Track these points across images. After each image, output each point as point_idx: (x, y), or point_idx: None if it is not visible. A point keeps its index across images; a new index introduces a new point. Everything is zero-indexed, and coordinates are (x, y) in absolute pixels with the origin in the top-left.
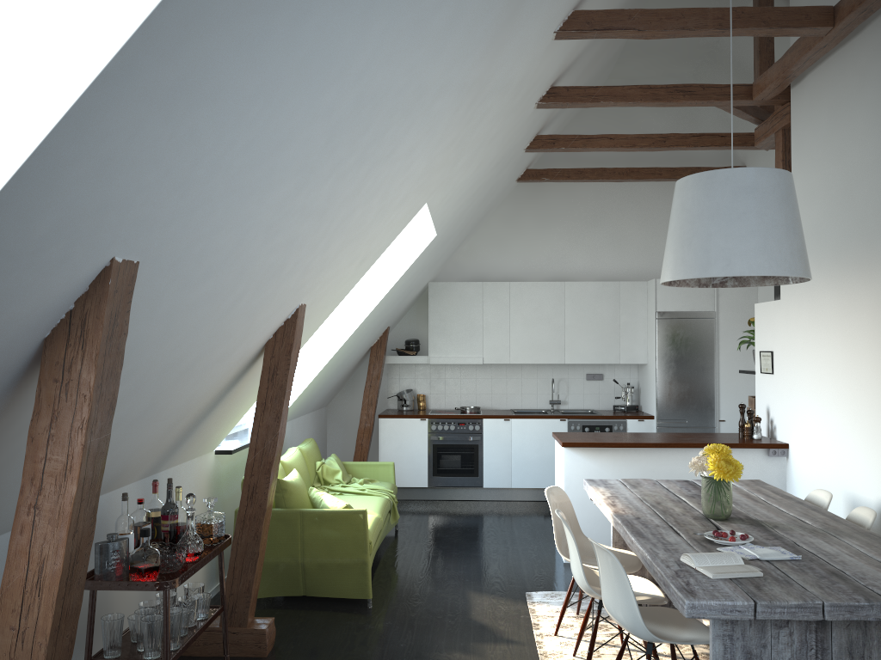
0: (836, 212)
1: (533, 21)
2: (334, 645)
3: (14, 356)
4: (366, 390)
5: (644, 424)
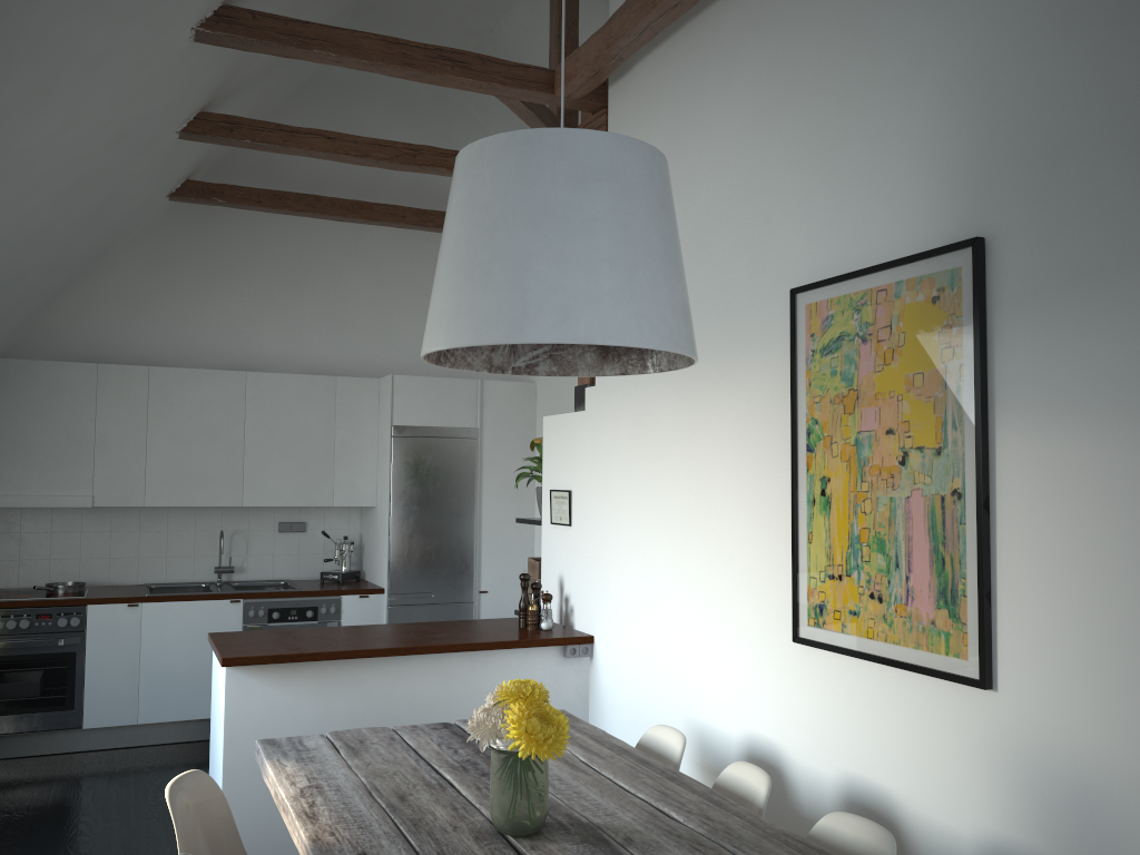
0: None
1: None
2: None
3: None
4: None
5: (370, 603)
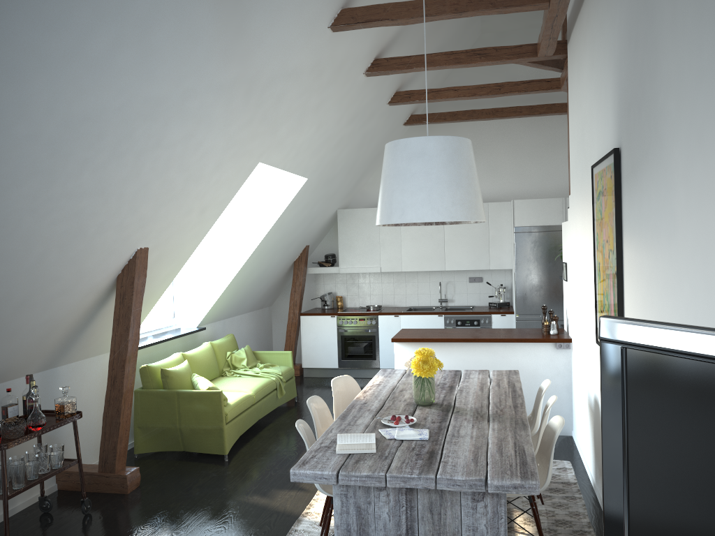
0: (580, 152)
1: (281, 28)
2: (178, 487)
3: None
4: (291, 294)
5: (506, 318)
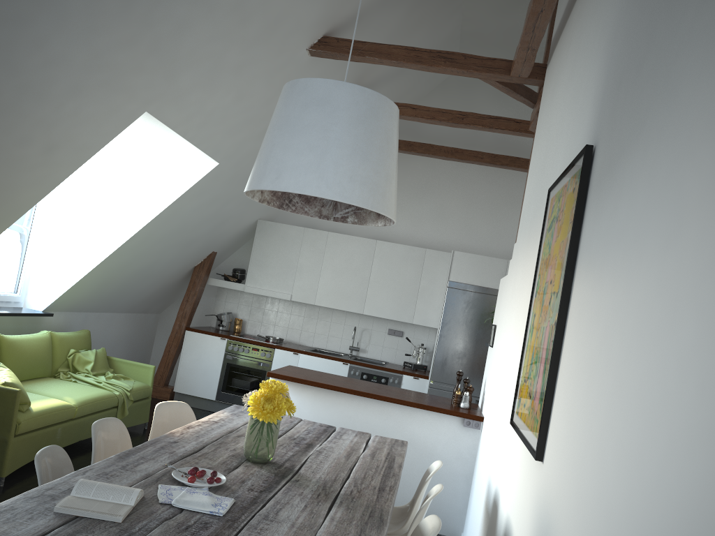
0: (537, 185)
1: None
2: None
3: None
4: (182, 304)
5: (418, 383)
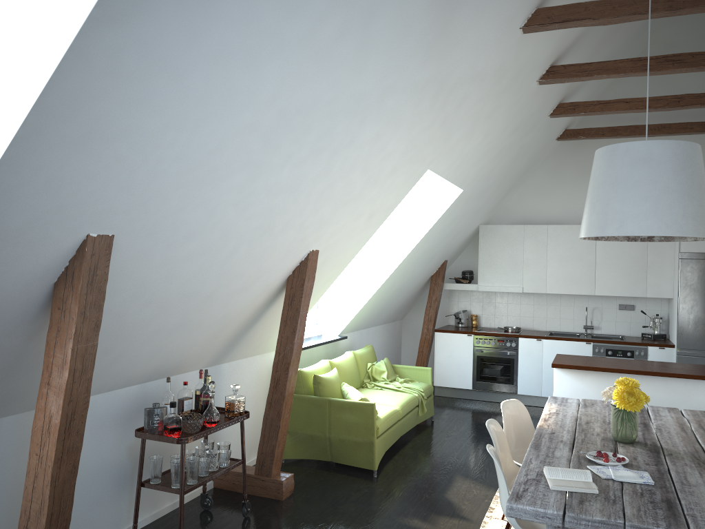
0: None
1: (480, 26)
2: (332, 500)
3: (34, 293)
4: (426, 309)
5: (665, 352)
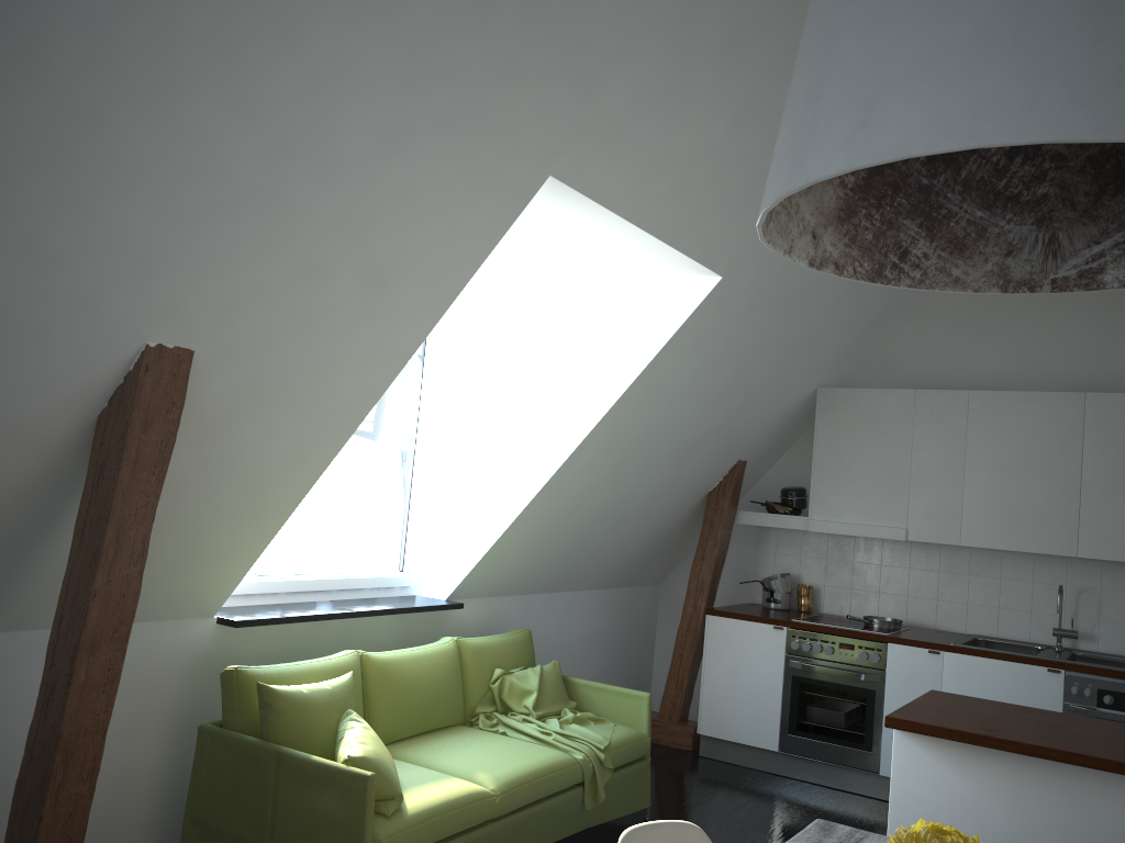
0: None
1: None
2: None
3: None
4: (694, 565)
5: None
